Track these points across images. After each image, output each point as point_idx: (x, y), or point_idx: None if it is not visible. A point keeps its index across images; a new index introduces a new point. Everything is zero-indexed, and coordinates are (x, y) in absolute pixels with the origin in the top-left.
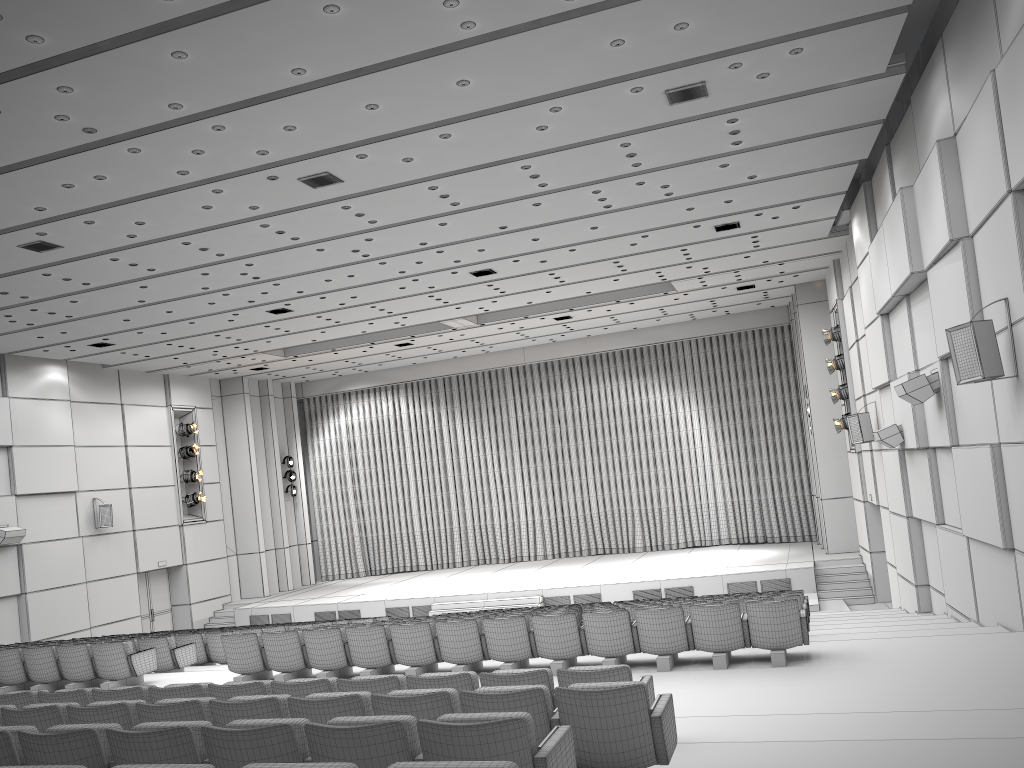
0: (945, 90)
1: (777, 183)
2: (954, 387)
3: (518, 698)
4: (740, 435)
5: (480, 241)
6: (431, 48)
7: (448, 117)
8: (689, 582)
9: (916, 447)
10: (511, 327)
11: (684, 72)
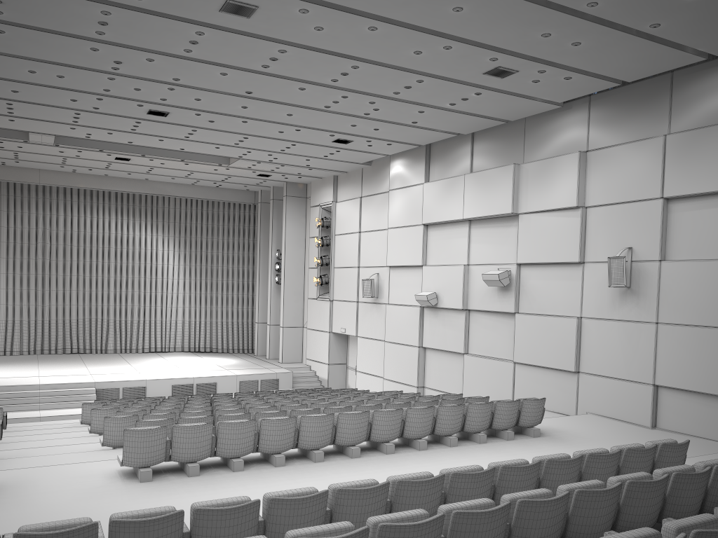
0: (583, 125)
1: (413, 130)
2: (524, 281)
3: None
4: (204, 274)
5: (213, 94)
6: None
7: (402, 20)
8: (214, 379)
9: (461, 308)
10: (71, 153)
11: (524, 63)
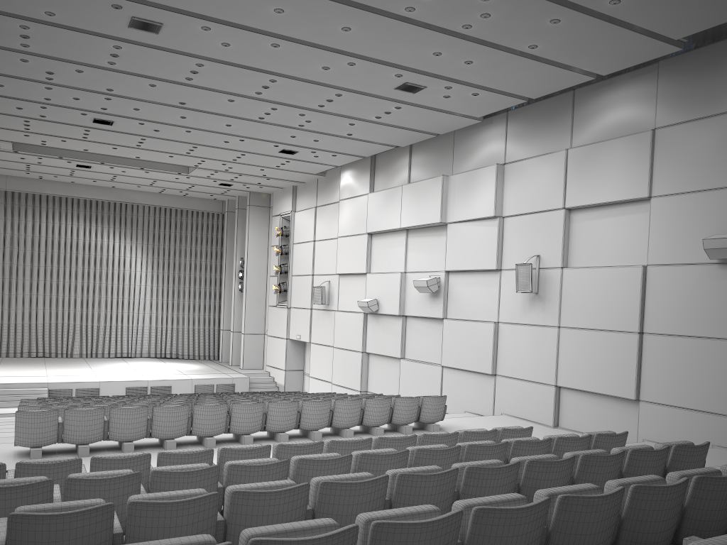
0: (501, 139)
1: (352, 141)
2: (452, 288)
3: (585, 440)
4: (171, 281)
5: (149, 104)
6: (373, 7)
7: (300, 38)
8: (169, 383)
9: (397, 314)
10: (32, 160)
11: (428, 79)
